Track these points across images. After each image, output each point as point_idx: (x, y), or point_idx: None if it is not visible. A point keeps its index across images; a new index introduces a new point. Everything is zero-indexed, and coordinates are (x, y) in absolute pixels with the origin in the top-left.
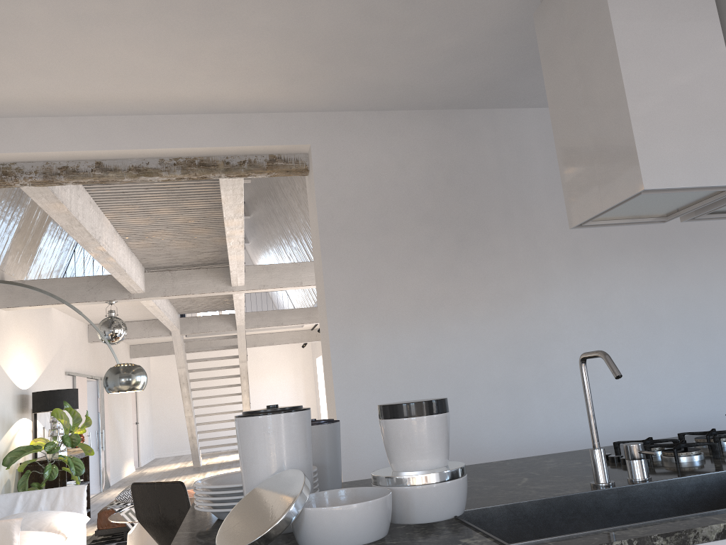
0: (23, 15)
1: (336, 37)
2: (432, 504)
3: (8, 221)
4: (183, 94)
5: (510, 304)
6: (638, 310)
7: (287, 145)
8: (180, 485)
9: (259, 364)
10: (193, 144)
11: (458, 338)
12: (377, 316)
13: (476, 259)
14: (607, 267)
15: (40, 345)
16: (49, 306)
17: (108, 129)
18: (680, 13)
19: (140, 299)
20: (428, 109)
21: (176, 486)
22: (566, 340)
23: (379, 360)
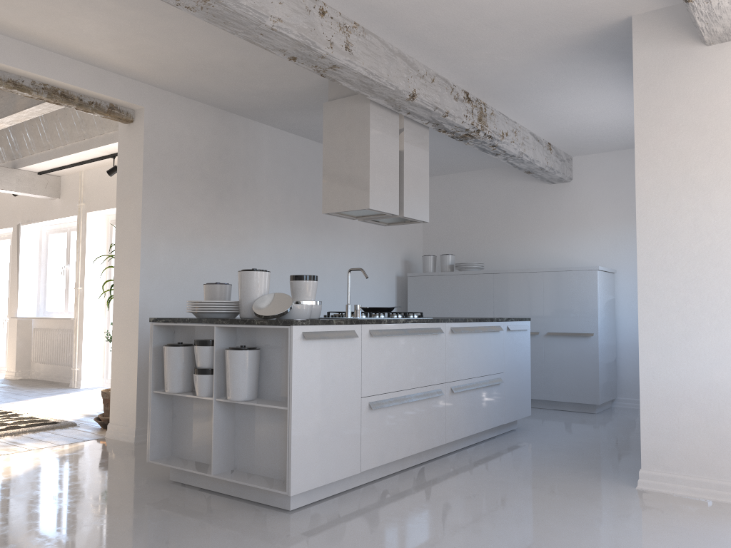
0: None
1: (213, 65)
2: (316, 312)
3: None
4: (84, 48)
5: (240, 241)
6: (297, 258)
7: (129, 103)
8: None
9: None
10: (68, 81)
11: (211, 256)
12: (170, 233)
13: (227, 210)
14: (287, 231)
15: None
16: None
17: (6, 47)
18: (389, 137)
19: None
20: (215, 107)
21: None
22: (263, 268)
23: (168, 262)
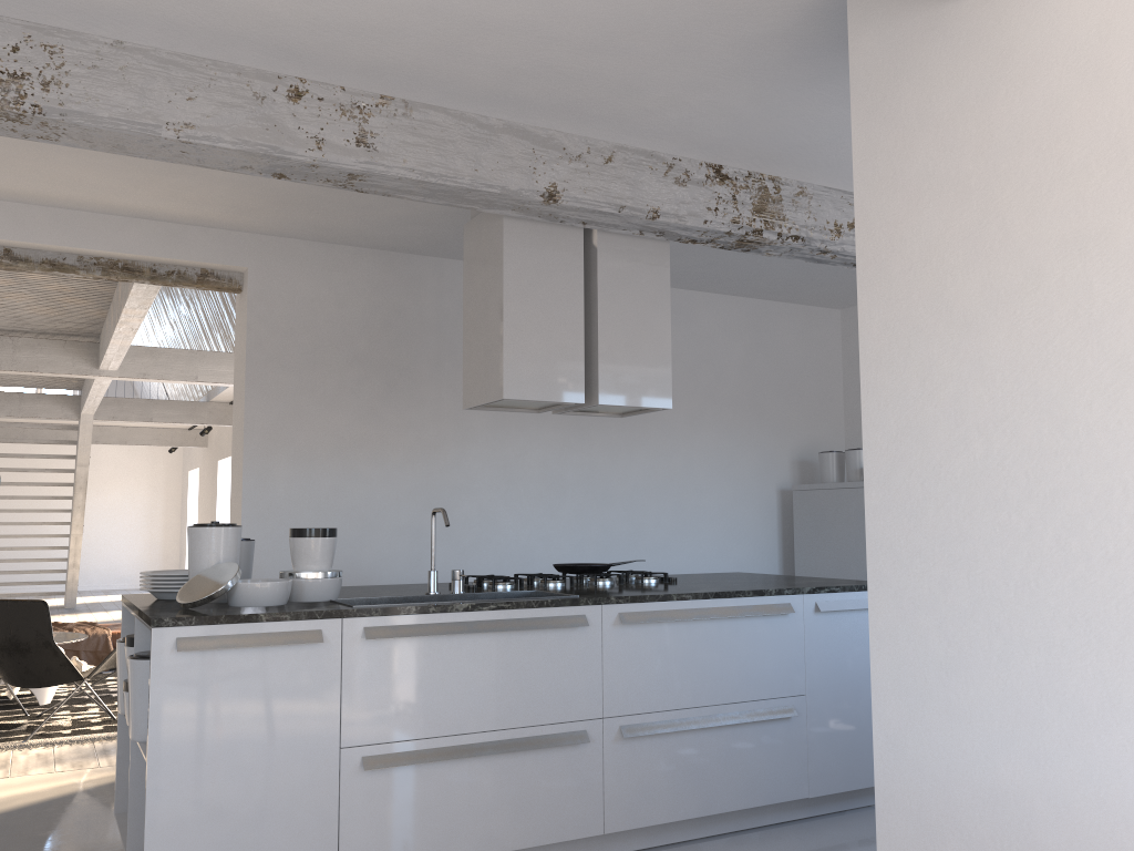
0: None
1: (291, 194)
2: (316, 590)
3: None
4: (121, 202)
5: (428, 453)
6: (547, 472)
7: (223, 265)
8: (42, 604)
9: (95, 469)
10: (122, 249)
11: (372, 480)
12: (295, 450)
13: (401, 406)
14: (525, 428)
15: None
16: None
17: (27, 219)
18: (555, 270)
19: None
20: (376, 249)
21: (37, 605)
22: (475, 493)
23: (291, 493)
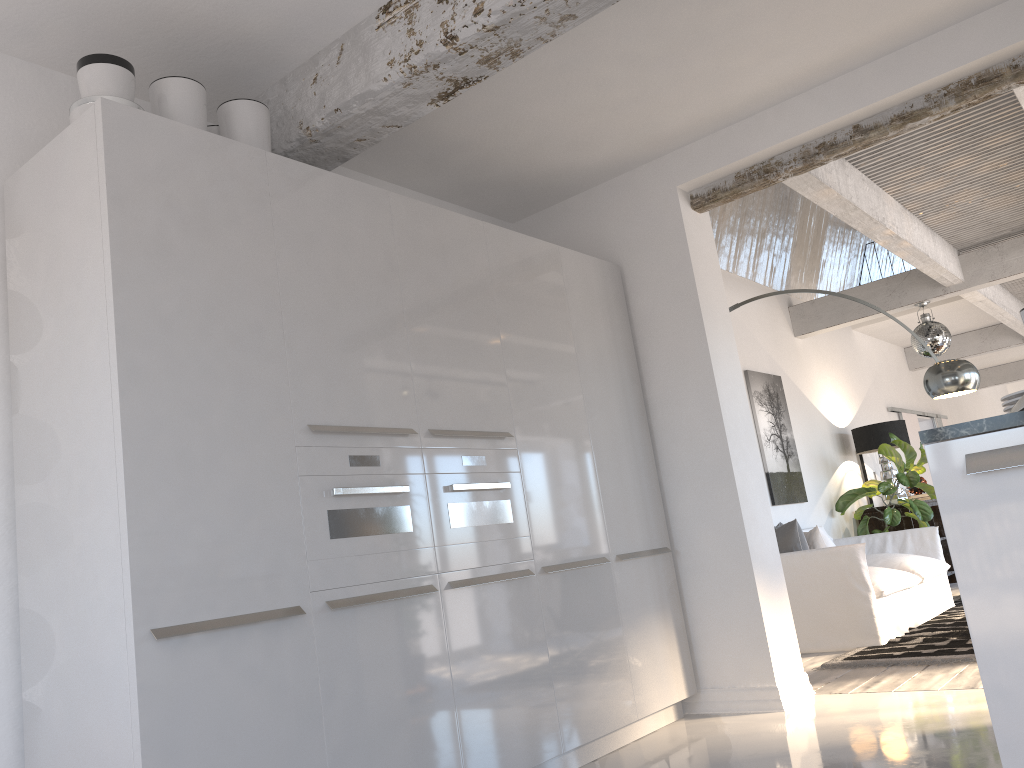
0: (748, 7)
1: None
2: None
3: (781, 237)
4: (932, 7)
5: None
6: None
7: None
8: None
9: None
10: (962, 61)
11: None
12: None
13: None
14: None
15: (849, 377)
16: (847, 324)
17: (857, 84)
18: None
19: (958, 292)
20: None
21: None
22: None
23: None
